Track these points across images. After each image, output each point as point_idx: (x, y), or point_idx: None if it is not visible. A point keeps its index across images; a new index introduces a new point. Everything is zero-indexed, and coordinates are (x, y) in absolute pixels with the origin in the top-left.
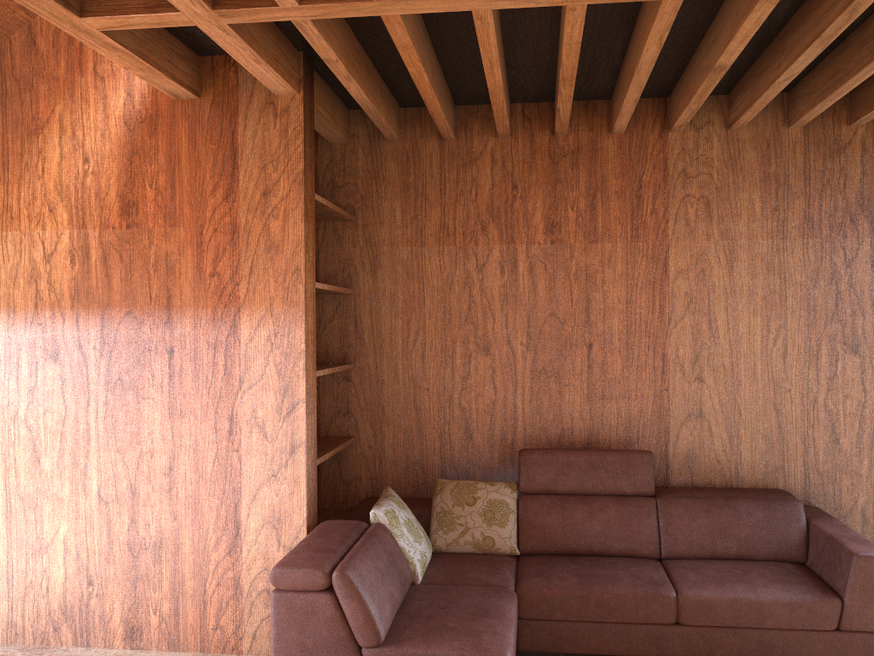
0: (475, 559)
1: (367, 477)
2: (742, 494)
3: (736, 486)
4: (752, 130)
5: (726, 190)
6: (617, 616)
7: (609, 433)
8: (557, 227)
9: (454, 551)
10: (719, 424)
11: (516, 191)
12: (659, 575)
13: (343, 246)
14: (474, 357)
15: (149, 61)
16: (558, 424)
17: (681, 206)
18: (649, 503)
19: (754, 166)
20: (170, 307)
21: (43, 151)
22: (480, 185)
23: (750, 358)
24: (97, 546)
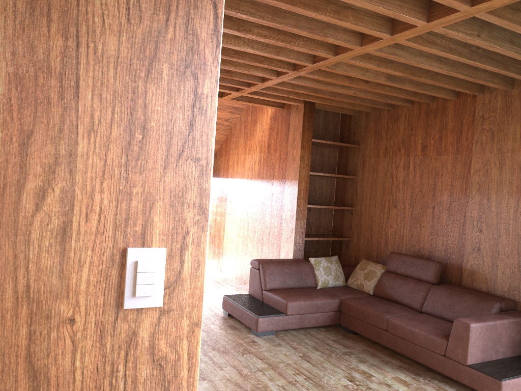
0: (352, 290)
1: (354, 256)
2: (478, 294)
3: (493, 293)
4: (519, 89)
5: (502, 125)
6: (367, 319)
7: (438, 252)
8: (426, 148)
9: (352, 287)
10: (488, 256)
11: (412, 131)
12: (398, 312)
13: (355, 158)
14: (391, 209)
15: (254, 102)
16: (418, 244)
17: (479, 135)
18: (427, 286)
19: (518, 109)
20: (273, 179)
21: (256, 129)
22: (400, 129)
23: (506, 221)
24: (255, 255)
